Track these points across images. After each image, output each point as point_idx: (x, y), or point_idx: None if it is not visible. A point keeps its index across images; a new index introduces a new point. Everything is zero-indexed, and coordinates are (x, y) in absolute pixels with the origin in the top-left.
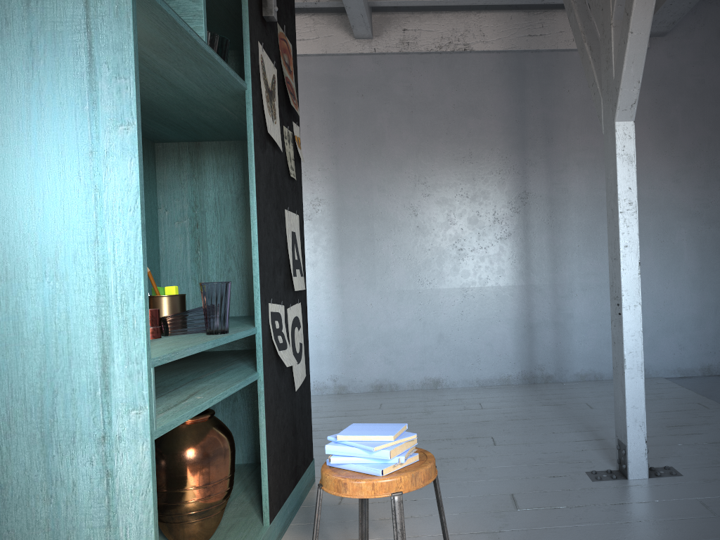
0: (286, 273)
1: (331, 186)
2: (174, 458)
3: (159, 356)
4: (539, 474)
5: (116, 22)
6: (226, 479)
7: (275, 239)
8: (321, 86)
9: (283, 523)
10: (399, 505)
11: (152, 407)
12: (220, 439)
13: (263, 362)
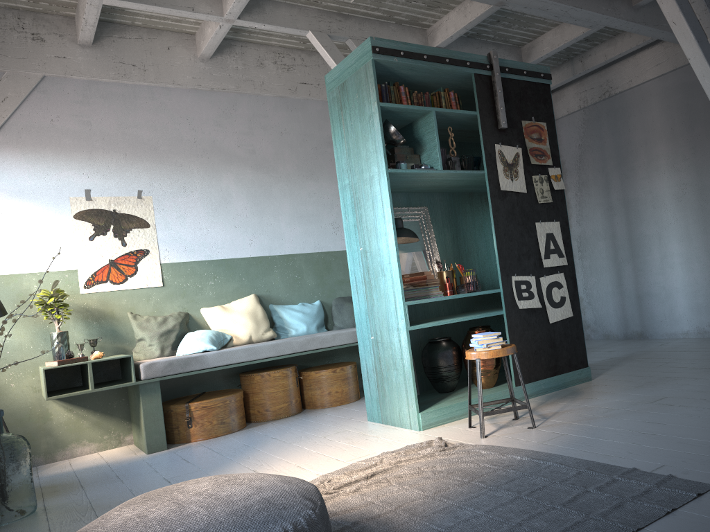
0: (538, 258)
1: (692, 172)
2: (466, 347)
3: (410, 301)
4: (709, 391)
5: (384, 188)
6: (489, 360)
7: (520, 242)
8: (677, 94)
9: (534, 390)
10: (478, 363)
11: (406, 319)
12: None
13: (505, 306)
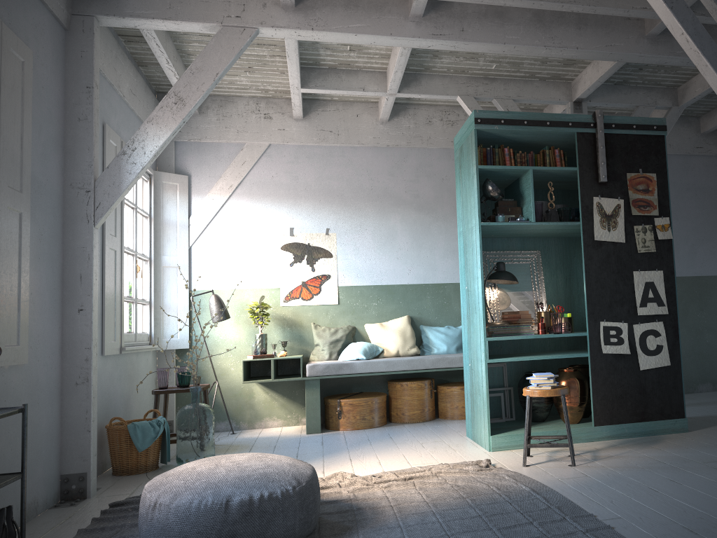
0: (633, 306)
1: None
2: None
3: (491, 337)
4: None
5: (477, 239)
6: (571, 397)
7: (613, 289)
8: None
9: (615, 433)
10: (527, 400)
11: (486, 352)
12: (569, 380)
13: (589, 349)
